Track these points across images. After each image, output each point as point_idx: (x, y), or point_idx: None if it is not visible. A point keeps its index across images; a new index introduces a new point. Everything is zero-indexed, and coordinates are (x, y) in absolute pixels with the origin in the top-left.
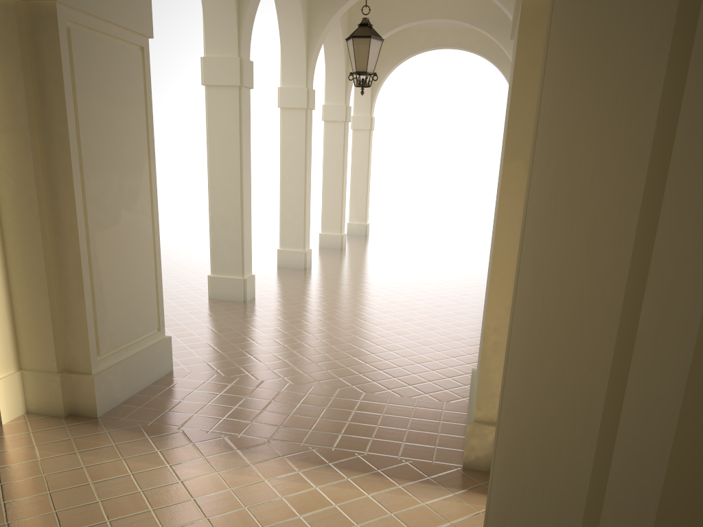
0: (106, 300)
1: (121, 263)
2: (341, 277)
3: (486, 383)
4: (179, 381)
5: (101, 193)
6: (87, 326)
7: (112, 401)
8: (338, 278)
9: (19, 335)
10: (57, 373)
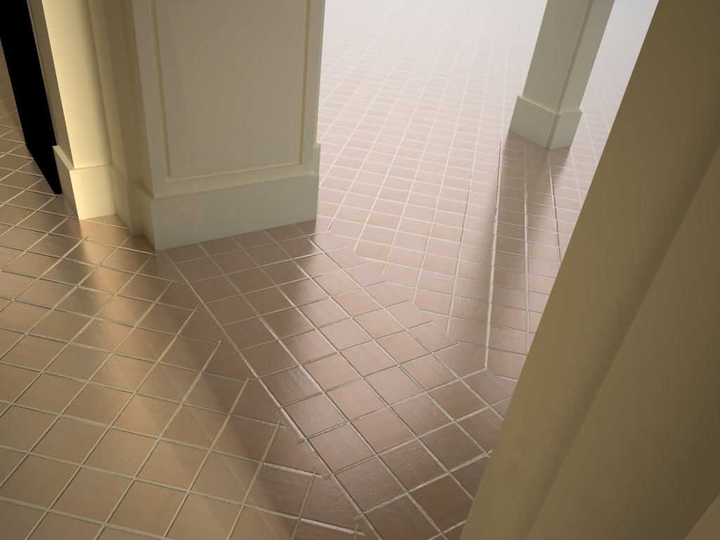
0: (187, 106)
1: (224, 58)
2: None
3: (481, 521)
4: (298, 238)
5: None
6: (147, 137)
7: (185, 237)
8: None
9: (107, 124)
10: (128, 183)
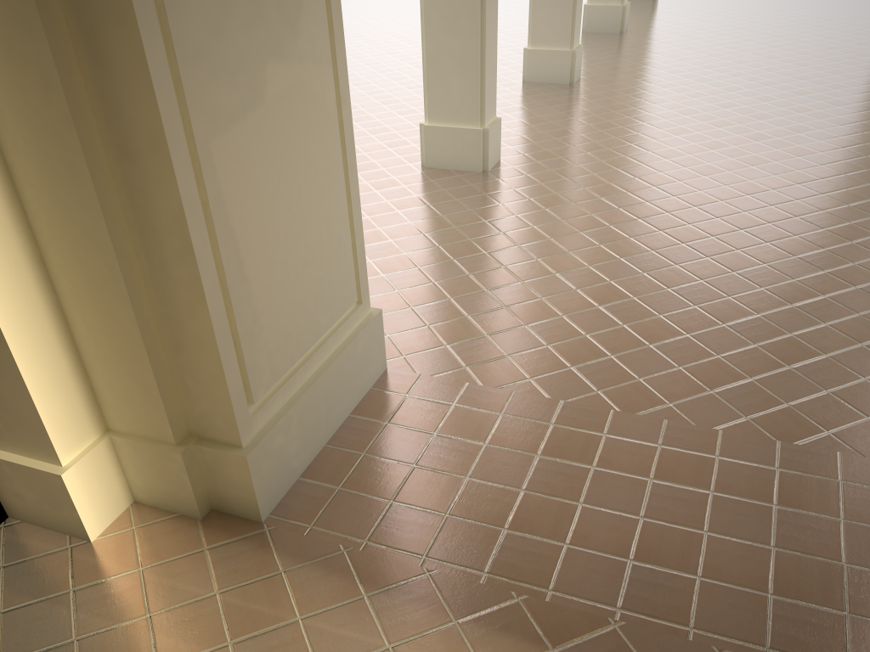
0: (253, 289)
1: (276, 196)
2: (639, 101)
3: None
4: (402, 403)
5: (212, 32)
6: (221, 361)
7: (285, 480)
8: (634, 105)
9: (91, 372)
10: (175, 446)
